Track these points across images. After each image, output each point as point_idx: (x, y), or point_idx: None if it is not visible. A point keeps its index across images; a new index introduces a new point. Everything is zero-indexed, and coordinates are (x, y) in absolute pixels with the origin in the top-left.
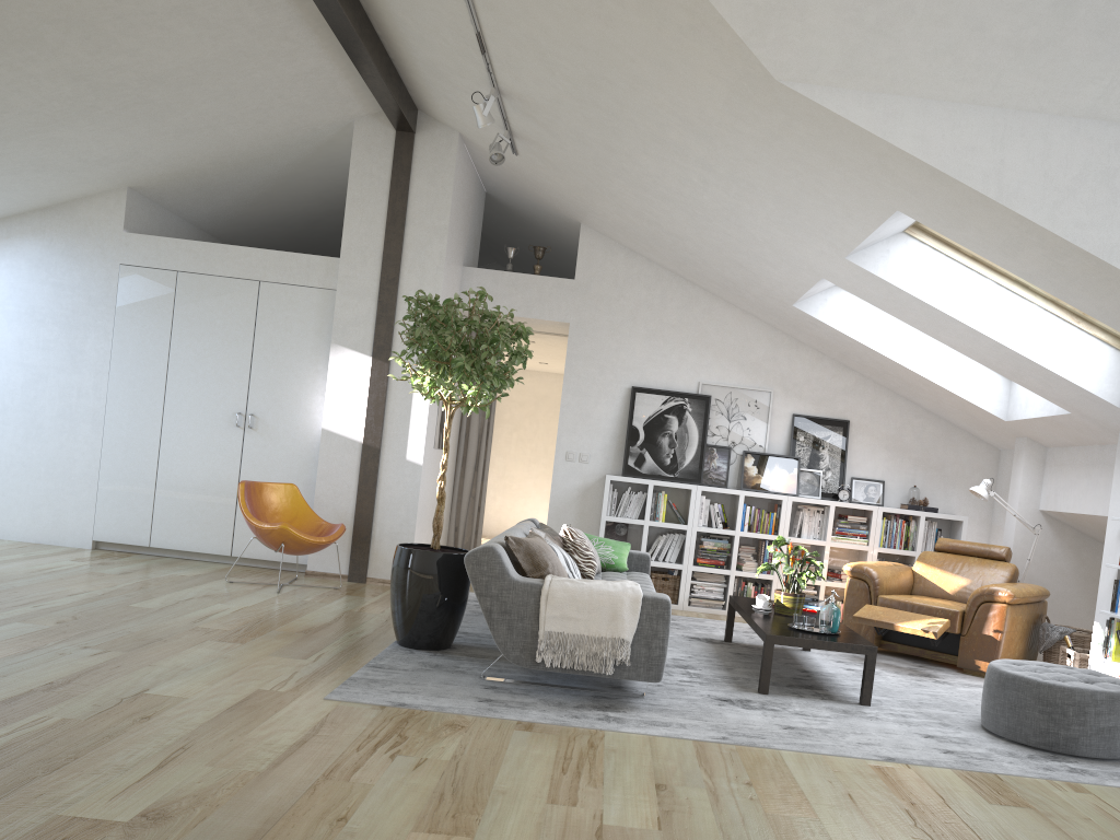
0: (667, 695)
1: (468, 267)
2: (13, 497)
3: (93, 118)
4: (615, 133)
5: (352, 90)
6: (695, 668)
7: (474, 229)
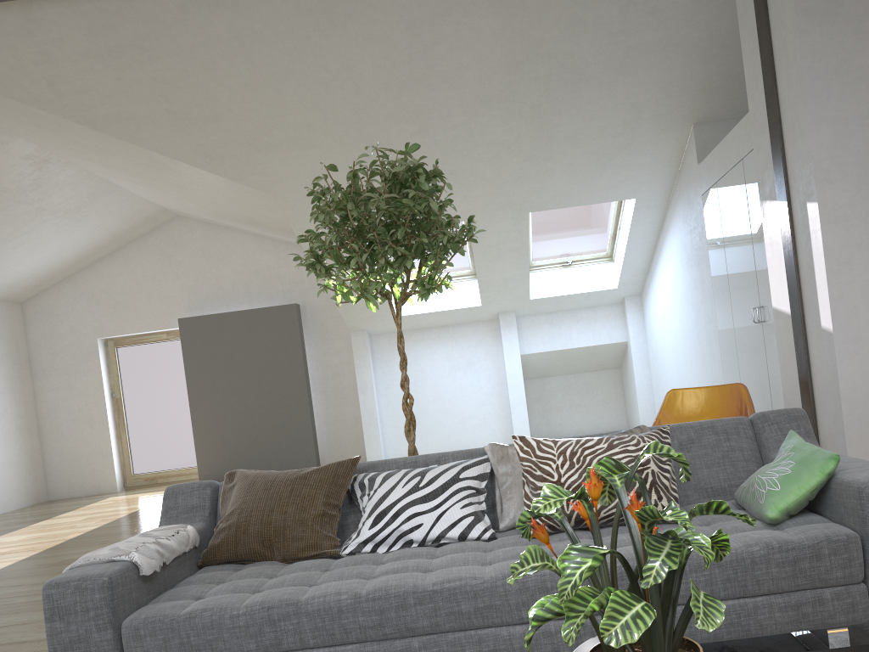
0: None
1: None
2: None
3: (551, 112)
4: None
5: None
6: None
7: None
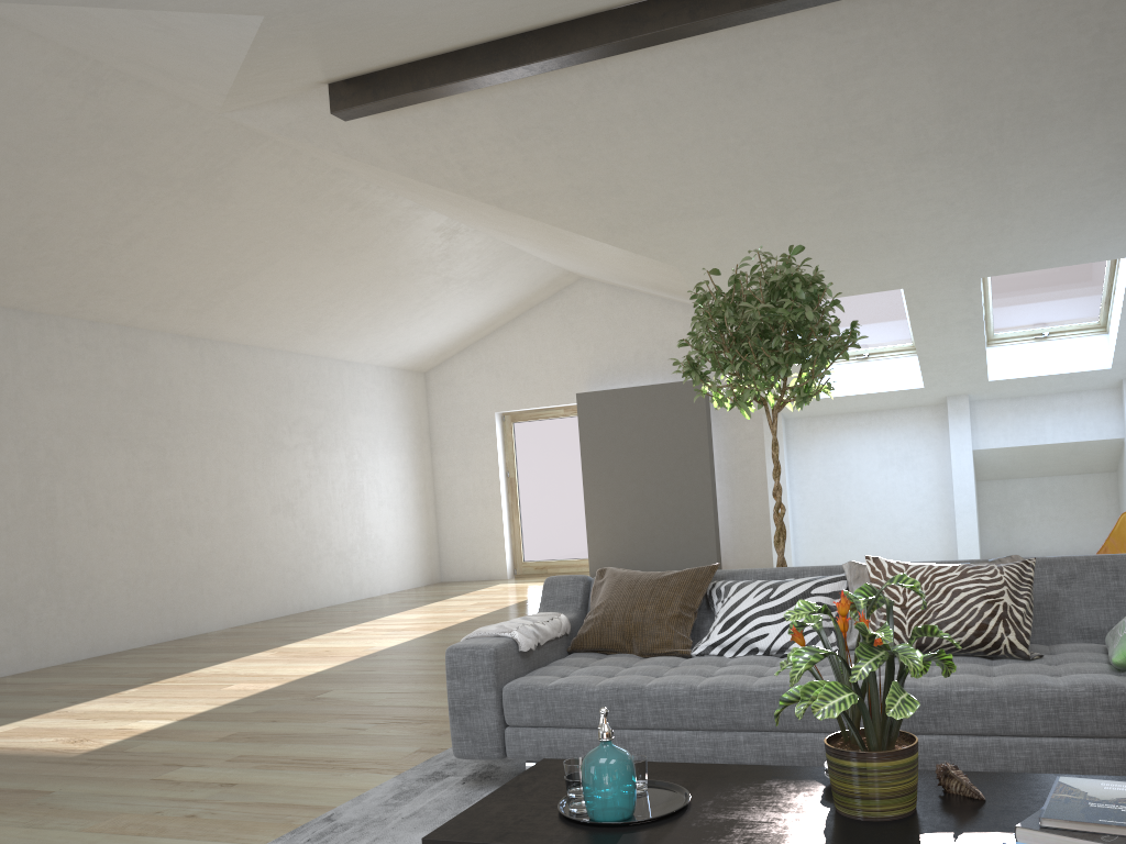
0: None
1: None
2: None
3: (1006, 161)
4: None
5: None
6: None
7: None
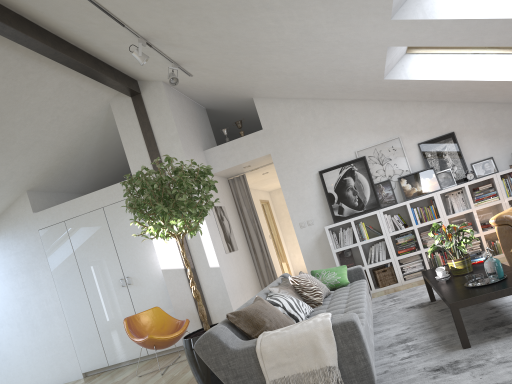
0: (392, 381)
1: (206, 150)
2: (39, 366)
3: None
4: (210, 22)
5: (93, 86)
6: (412, 339)
7: (204, 129)
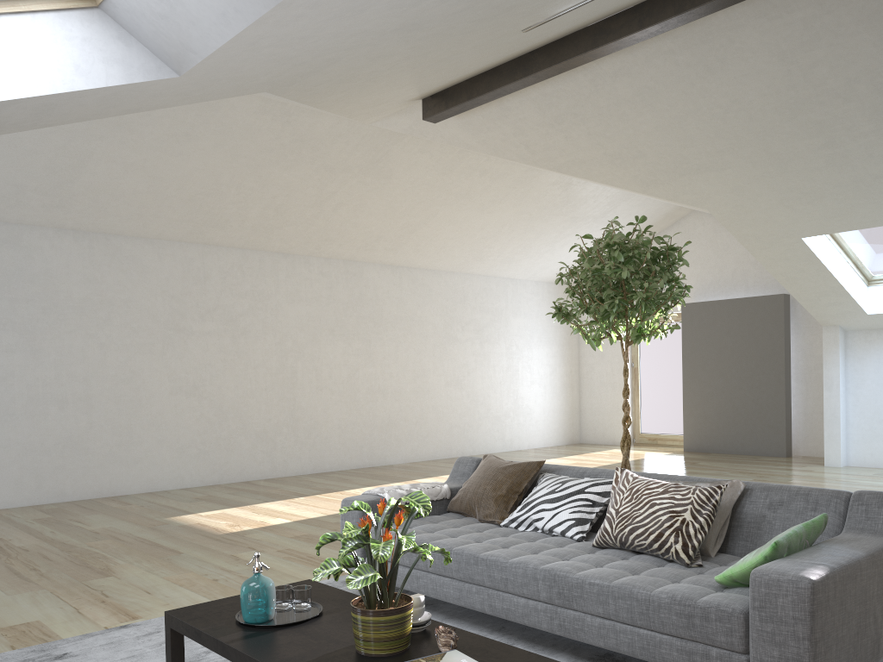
0: None
1: None
2: None
3: None
4: None
5: None
6: None
7: None
